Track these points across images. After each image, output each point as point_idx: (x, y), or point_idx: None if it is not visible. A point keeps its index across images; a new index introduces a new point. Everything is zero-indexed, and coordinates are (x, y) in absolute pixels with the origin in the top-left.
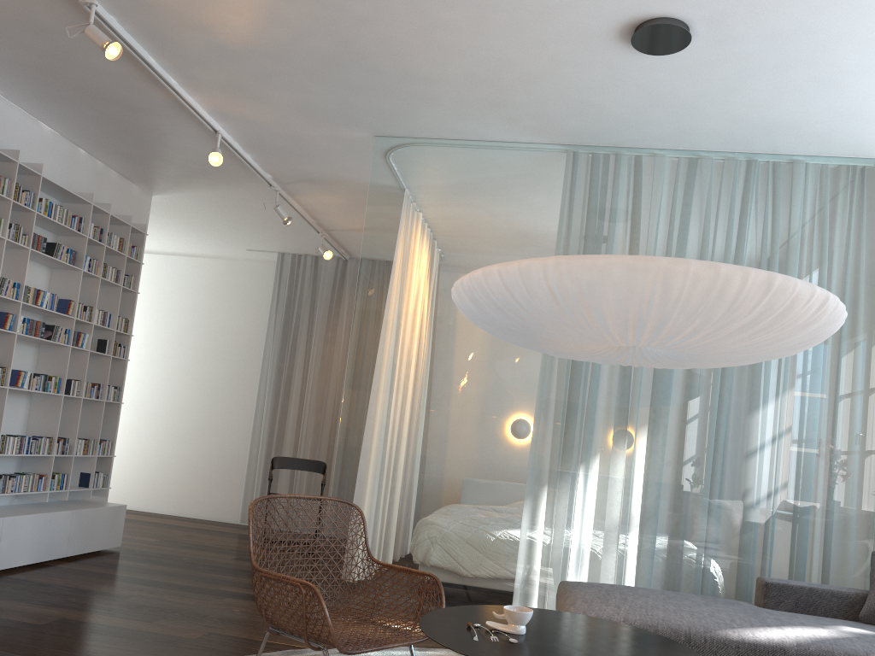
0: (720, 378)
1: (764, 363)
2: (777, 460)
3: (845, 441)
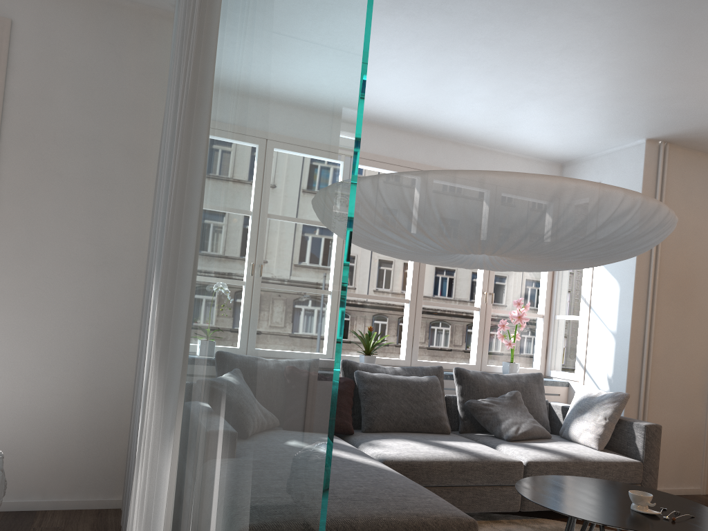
0: None
1: None
2: None
3: None
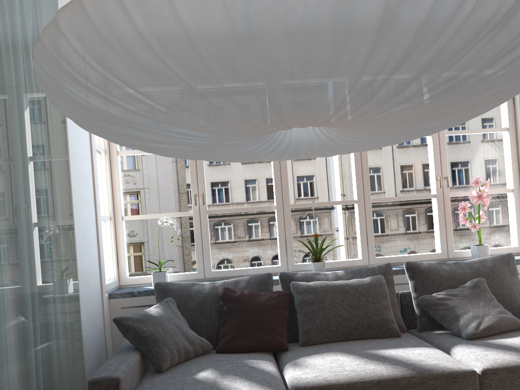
0: (4, 166)
1: (25, 151)
2: (42, 258)
3: (64, 230)
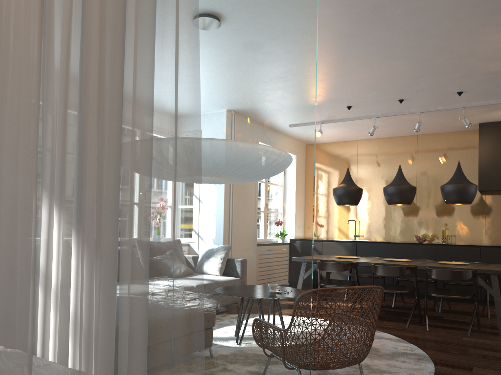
0: None
1: None
2: None
3: None
